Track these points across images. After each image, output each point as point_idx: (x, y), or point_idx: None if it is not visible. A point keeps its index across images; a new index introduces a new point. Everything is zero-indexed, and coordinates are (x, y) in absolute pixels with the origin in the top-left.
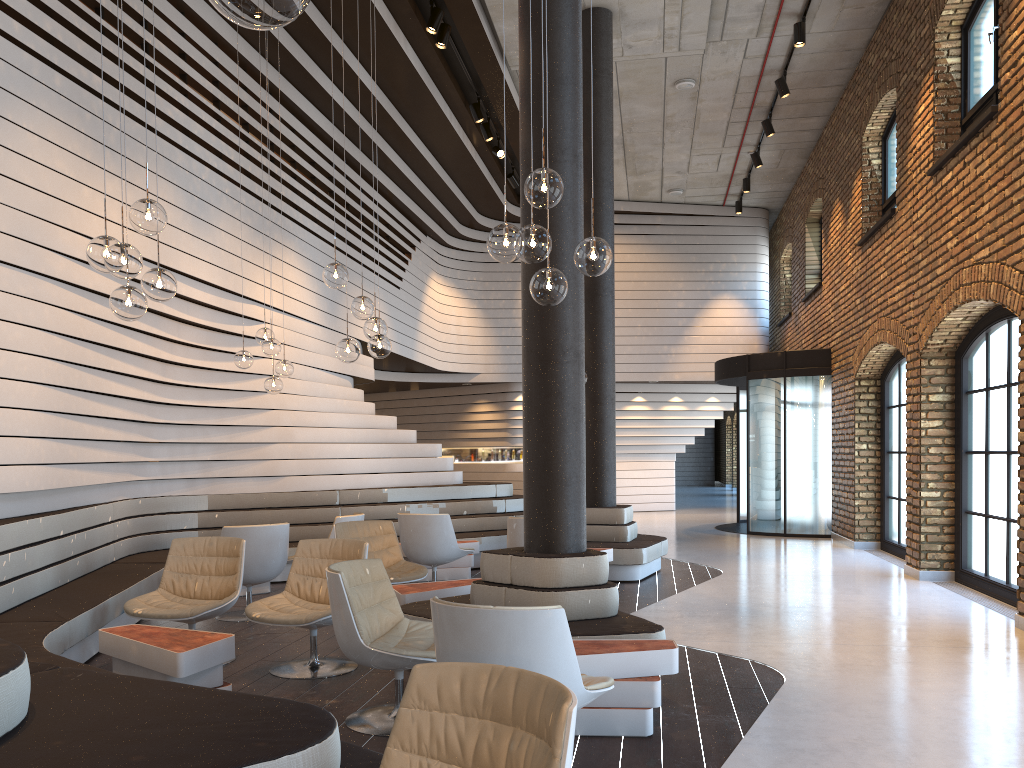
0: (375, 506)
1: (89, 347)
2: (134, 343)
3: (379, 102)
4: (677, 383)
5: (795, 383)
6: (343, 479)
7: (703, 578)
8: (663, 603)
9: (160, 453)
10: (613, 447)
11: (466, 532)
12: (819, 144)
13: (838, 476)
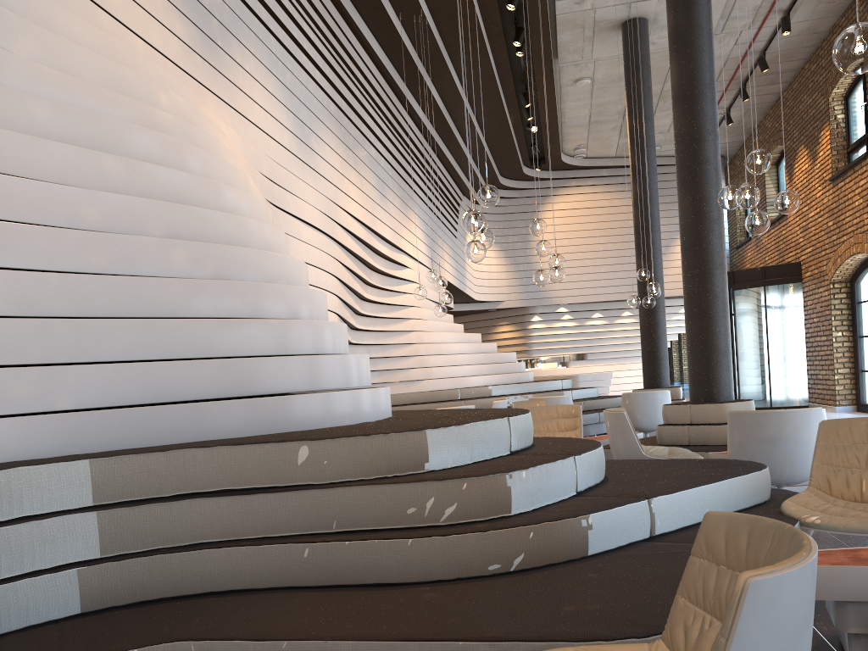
0: (486, 399)
1: (345, 289)
2: (357, 285)
3: (462, 98)
4: None
5: (773, 290)
6: (460, 380)
7: None
8: None
9: None
10: (666, 343)
11: None
12: (778, 104)
13: (814, 359)
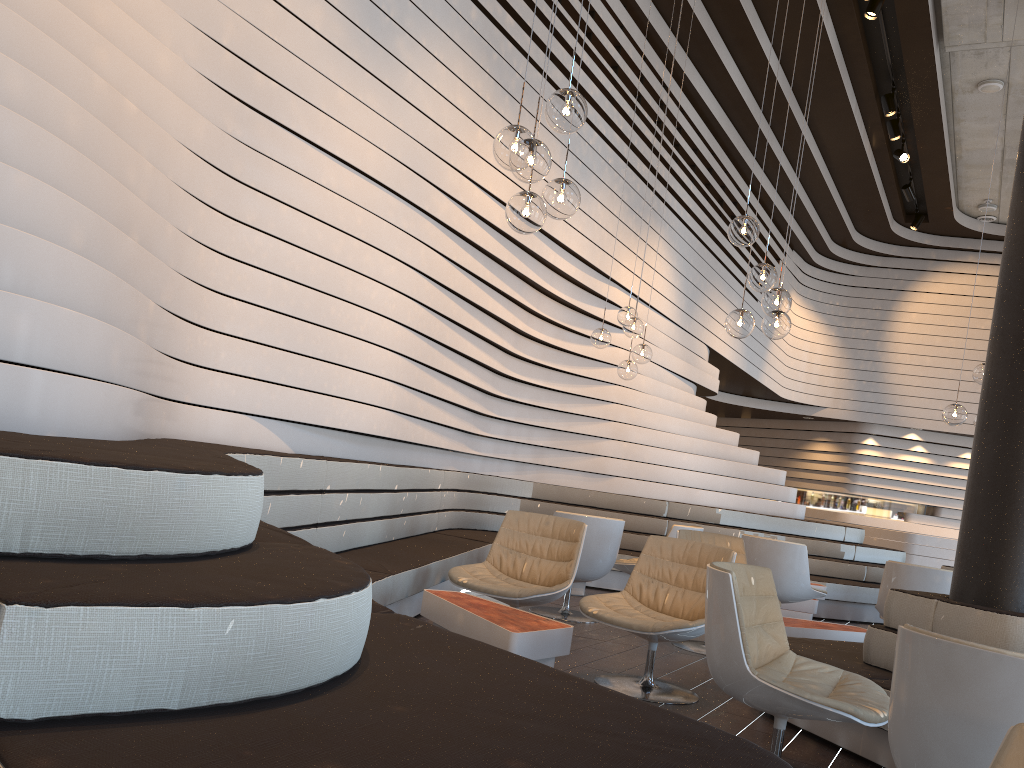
0: (706, 526)
1: (454, 299)
2: (495, 305)
3: (780, 86)
4: None
5: None
6: (674, 490)
7: None
8: None
9: (496, 430)
10: None
11: None
12: None
13: None
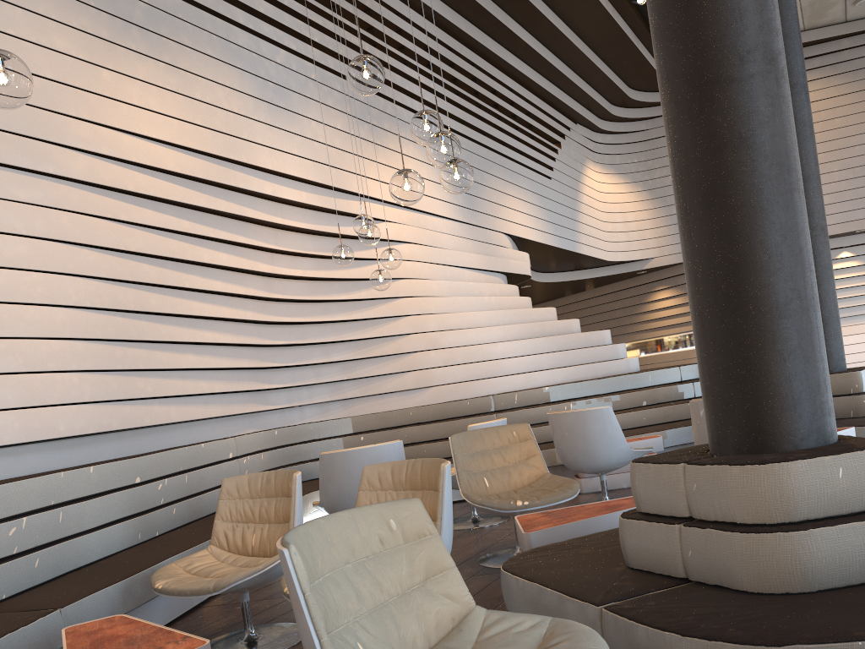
0: (535, 408)
1: (146, 262)
2: (215, 255)
3: None
4: None
5: None
6: (496, 382)
7: None
8: None
9: (289, 378)
10: (832, 292)
11: (648, 426)
12: None
13: None
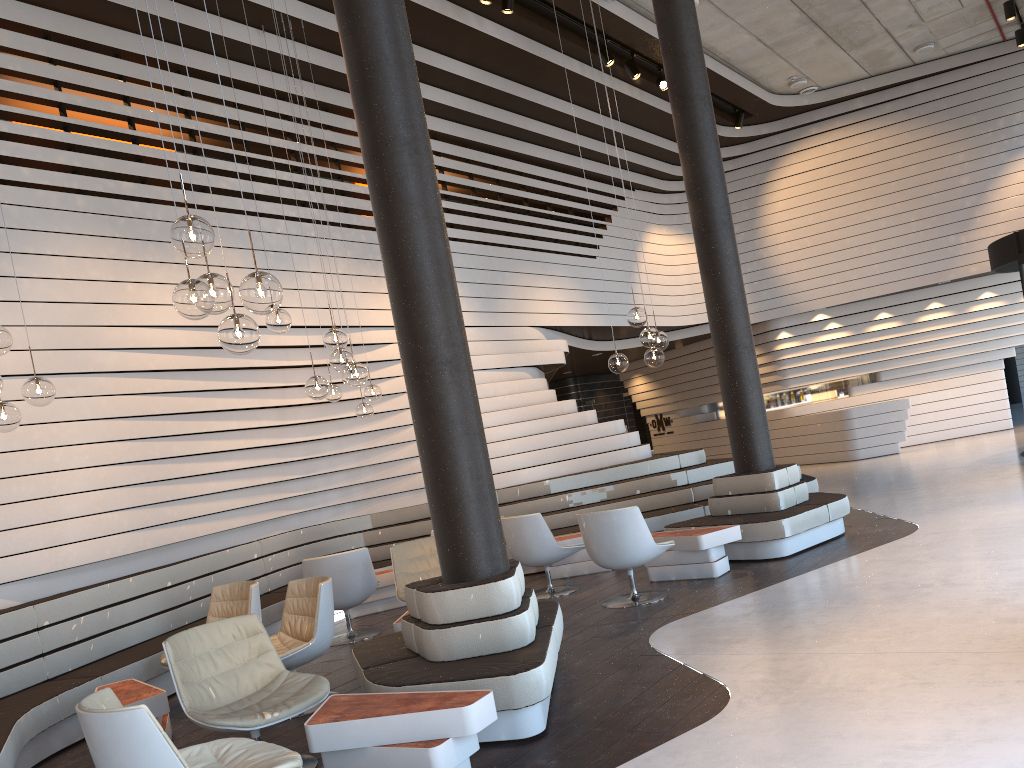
0: (533, 501)
1: (169, 419)
2: (228, 401)
3: (488, 86)
4: (982, 276)
5: None
6: (502, 478)
7: (875, 544)
8: (761, 592)
9: (310, 486)
10: (757, 401)
11: None
12: None
13: None
